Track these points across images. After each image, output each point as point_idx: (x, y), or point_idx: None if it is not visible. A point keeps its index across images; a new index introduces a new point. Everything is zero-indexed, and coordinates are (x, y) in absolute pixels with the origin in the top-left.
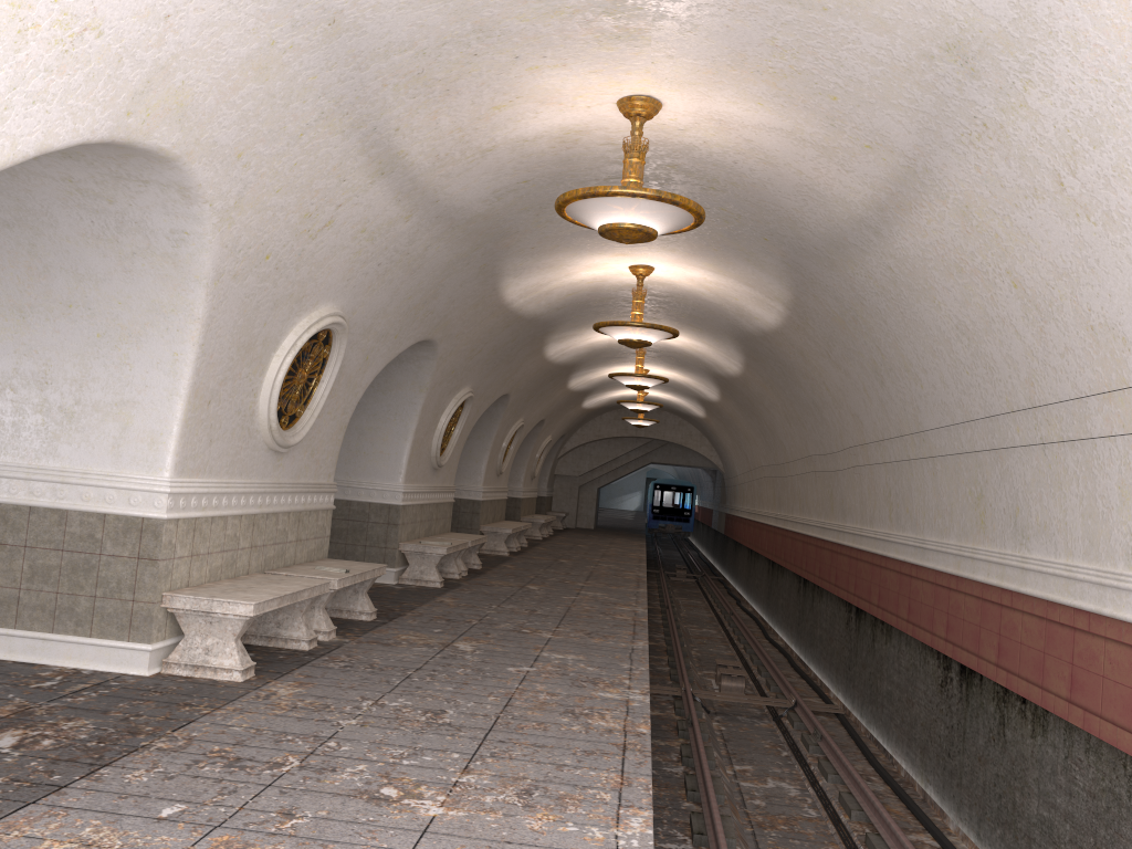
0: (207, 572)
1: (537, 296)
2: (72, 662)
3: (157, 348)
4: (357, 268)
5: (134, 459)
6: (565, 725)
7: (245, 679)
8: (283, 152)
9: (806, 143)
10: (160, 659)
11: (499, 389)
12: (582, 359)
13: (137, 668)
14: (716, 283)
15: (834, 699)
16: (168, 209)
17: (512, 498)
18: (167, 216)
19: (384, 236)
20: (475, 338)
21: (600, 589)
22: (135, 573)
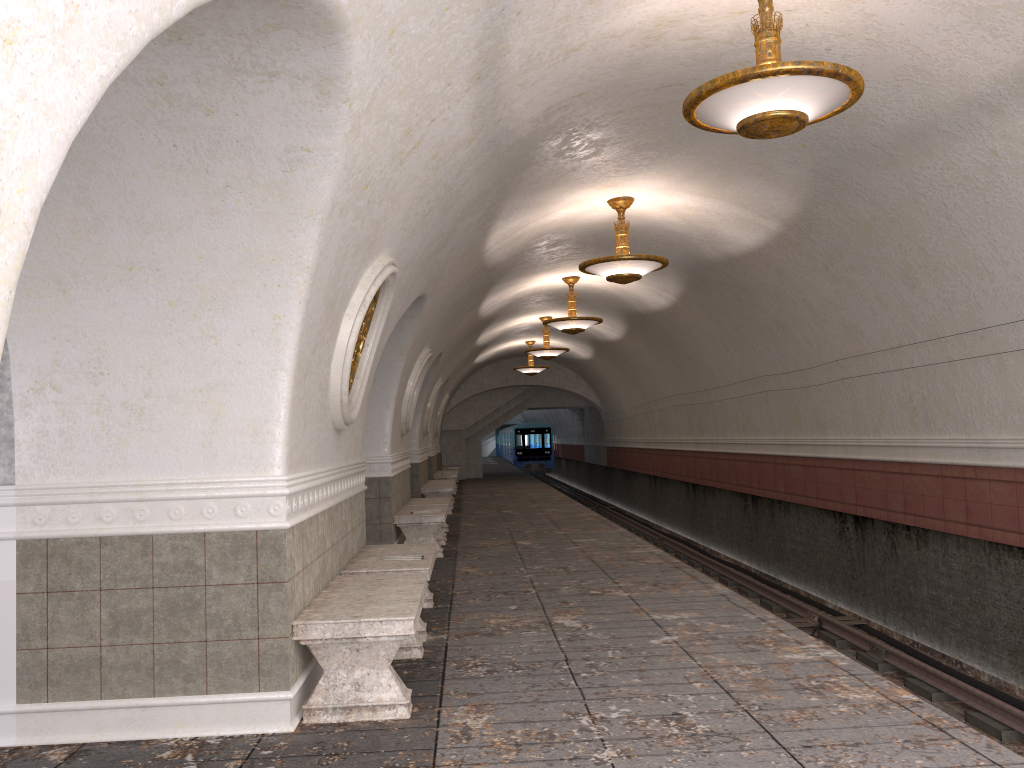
0: (312, 585)
1: (508, 242)
2: (186, 730)
3: (251, 312)
4: (414, 206)
5: (233, 457)
6: (828, 707)
7: (410, 713)
8: (424, 33)
9: (954, 7)
10: (296, 706)
11: (439, 348)
12: (500, 312)
13: (276, 723)
14: (698, 209)
15: (835, 609)
16: (289, 116)
17: None
18: (284, 127)
19: (444, 165)
20: (448, 292)
21: (586, 535)
22: (256, 602)
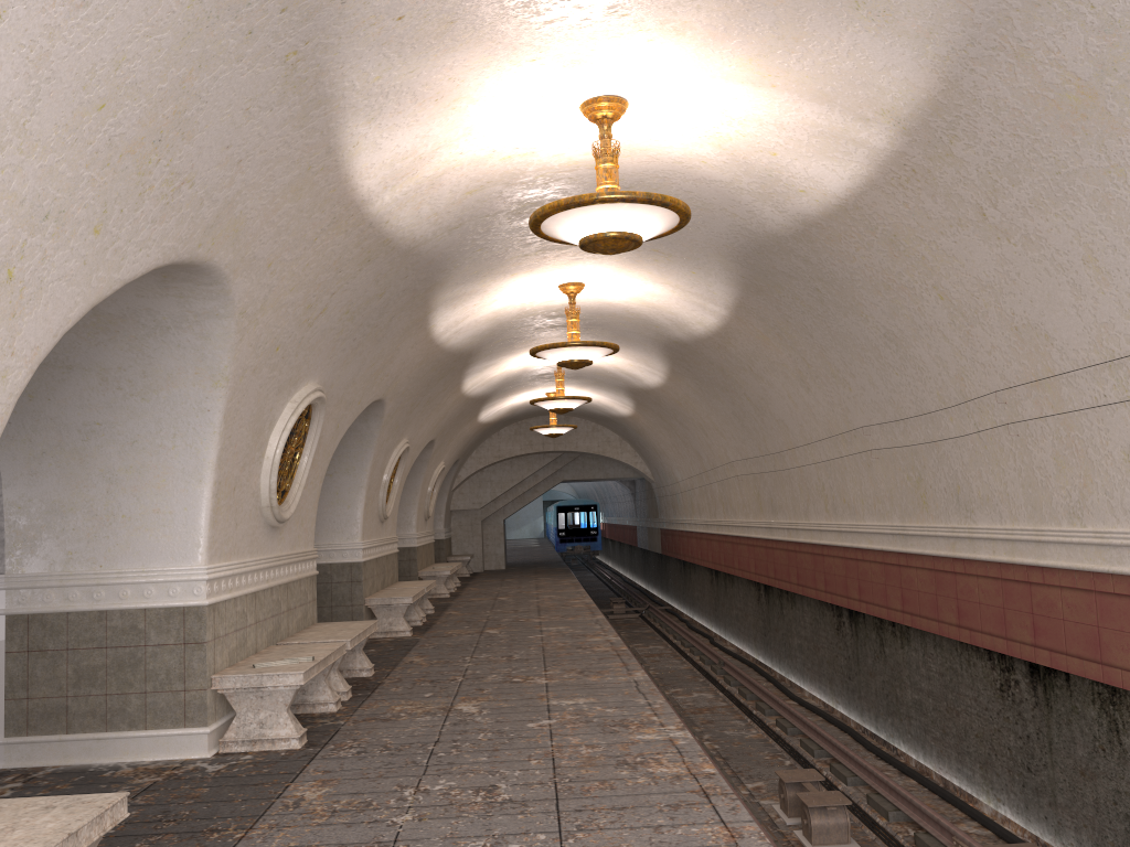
0: None
1: (416, 191)
2: None
3: None
4: None
5: None
6: None
7: None
8: None
9: None
10: None
11: (367, 390)
12: (481, 342)
13: None
14: (744, 120)
15: (996, 818)
16: None
17: (404, 548)
18: None
19: None
20: (311, 280)
21: (578, 688)
22: None
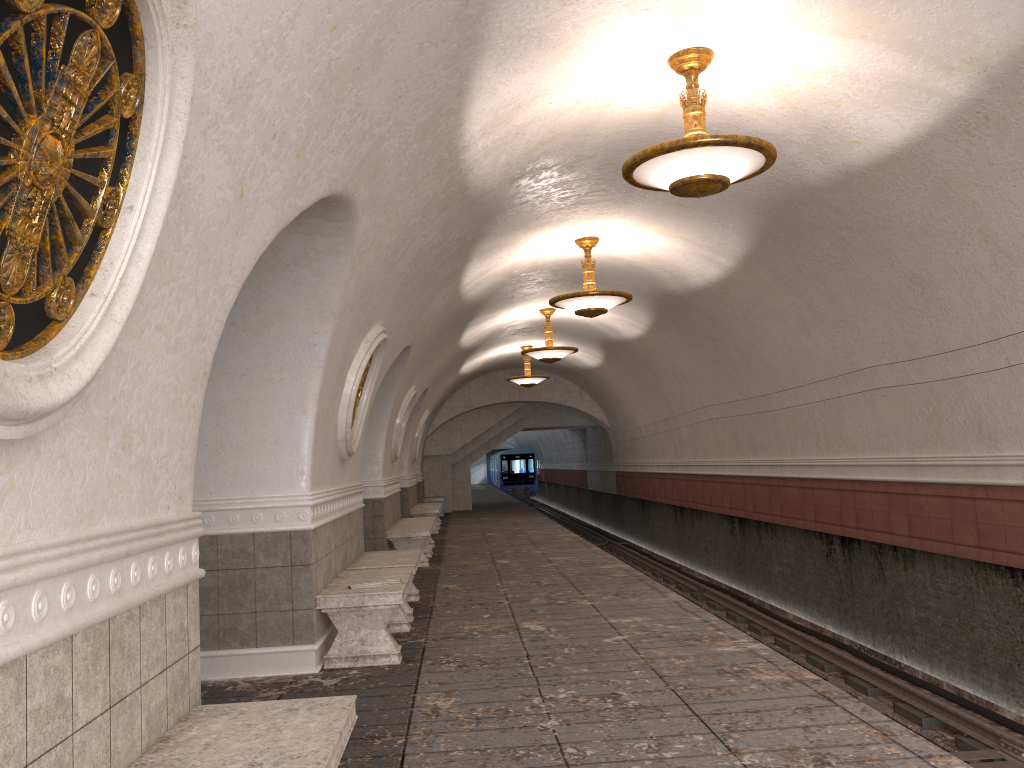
0: None
1: (502, 140)
2: None
3: None
4: None
5: None
6: None
7: None
8: None
9: None
10: None
11: (405, 336)
12: (490, 295)
13: None
14: (819, 72)
15: (1021, 723)
16: None
17: None
18: None
19: None
20: (404, 223)
21: (625, 608)
22: None
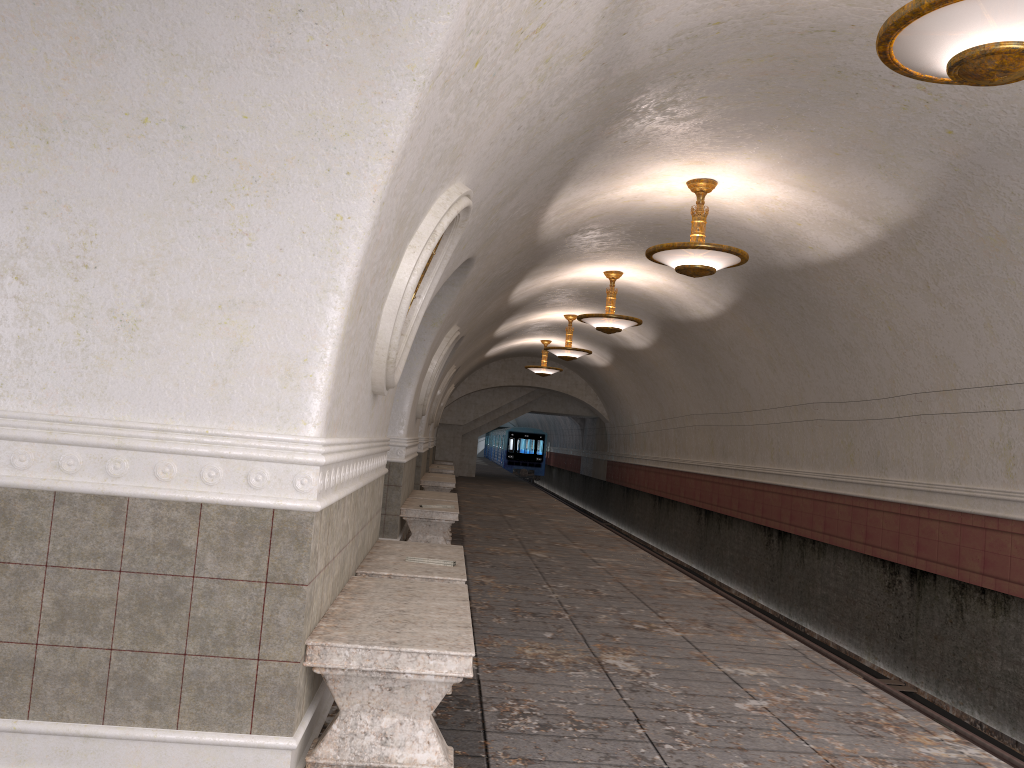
0: (330, 588)
1: (567, 216)
2: None
3: (305, 206)
4: (505, 126)
5: (254, 405)
6: None
7: None
8: None
9: None
10: (296, 755)
11: (464, 330)
12: (528, 301)
13: None
14: (787, 203)
15: (873, 669)
16: None
17: None
18: None
19: (551, 79)
20: (493, 264)
21: (605, 553)
22: (261, 609)
